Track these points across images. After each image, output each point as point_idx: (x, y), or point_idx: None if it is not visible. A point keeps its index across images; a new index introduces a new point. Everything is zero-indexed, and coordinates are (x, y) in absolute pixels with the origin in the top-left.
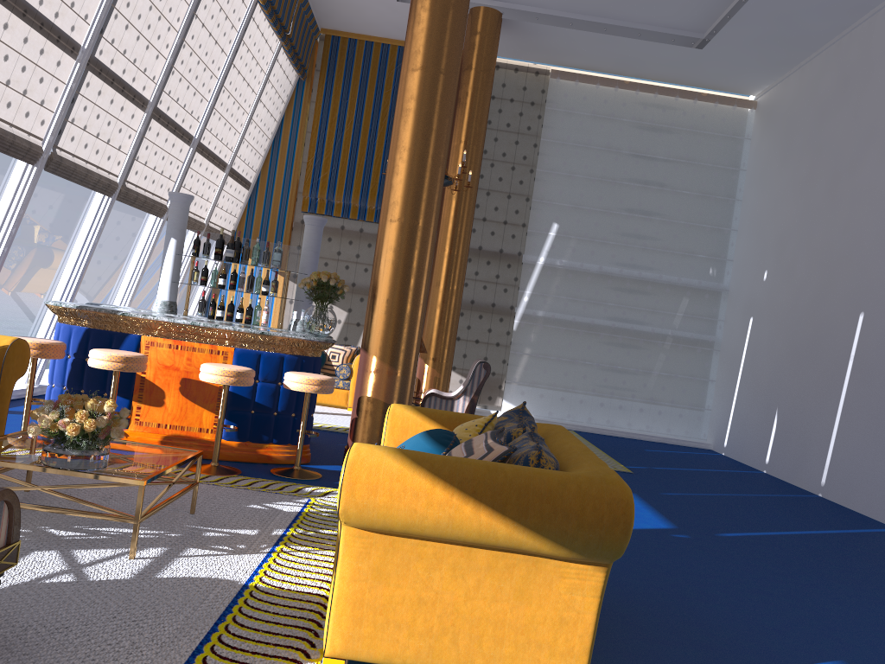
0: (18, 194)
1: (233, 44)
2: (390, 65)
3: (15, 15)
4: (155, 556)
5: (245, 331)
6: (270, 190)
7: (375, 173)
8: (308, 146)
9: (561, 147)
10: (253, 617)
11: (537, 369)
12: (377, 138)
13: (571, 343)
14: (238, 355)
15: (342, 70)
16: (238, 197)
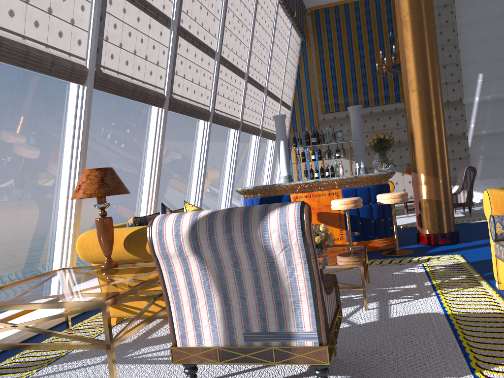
0: (204, 138)
1: (272, 30)
2: (351, 14)
3: (189, 43)
4: (377, 307)
5: (345, 178)
6: (301, 107)
7: (358, 79)
8: (316, 76)
9: (471, 25)
10: (473, 331)
11: (491, 167)
12: (354, 59)
13: None
14: (344, 193)
15: (325, 27)
16: (287, 116)
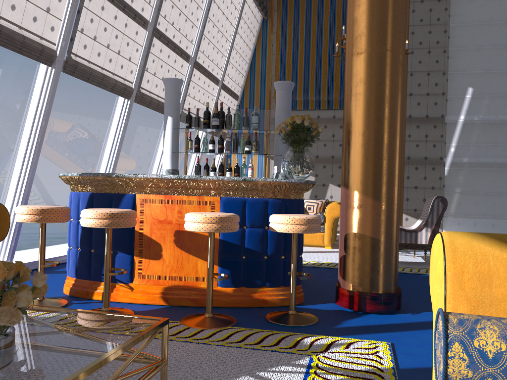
0: (43, 92)
1: None
2: None
3: None
4: None
5: (228, 179)
6: (252, 99)
7: (324, 73)
8: (275, 64)
9: (467, 28)
10: None
11: (468, 203)
12: (322, 49)
13: (495, 180)
14: (224, 204)
15: (292, 5)
16: (231, 106)
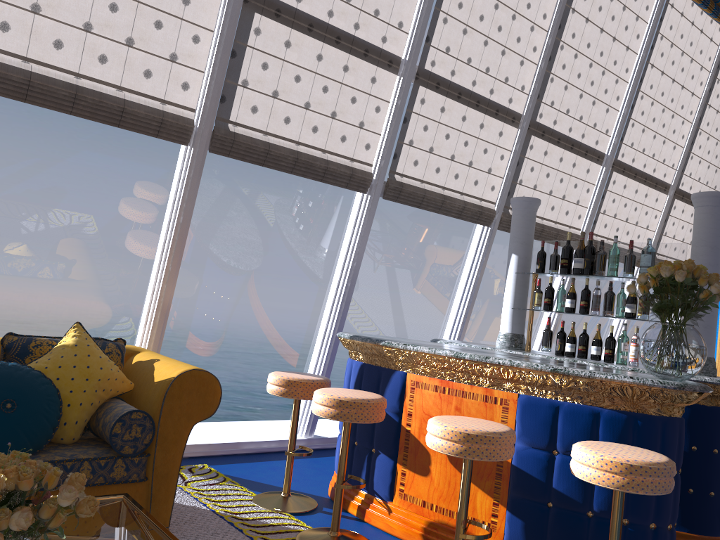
0: (356, 225)
1: (644, 39)
2: None
3: (297, 31)
4: None
5: (527, 367)
6: None
7: None
8: None
9: None
10: None
11: None
12: None
13: None
14: (522, 406)
15: None
16: None
